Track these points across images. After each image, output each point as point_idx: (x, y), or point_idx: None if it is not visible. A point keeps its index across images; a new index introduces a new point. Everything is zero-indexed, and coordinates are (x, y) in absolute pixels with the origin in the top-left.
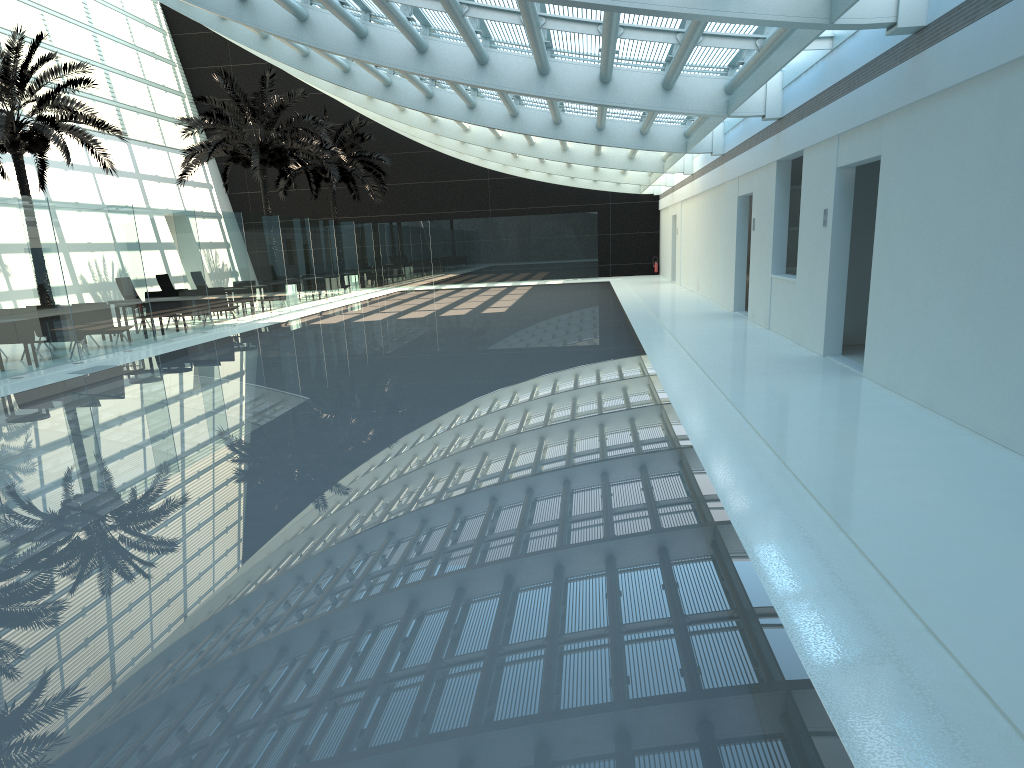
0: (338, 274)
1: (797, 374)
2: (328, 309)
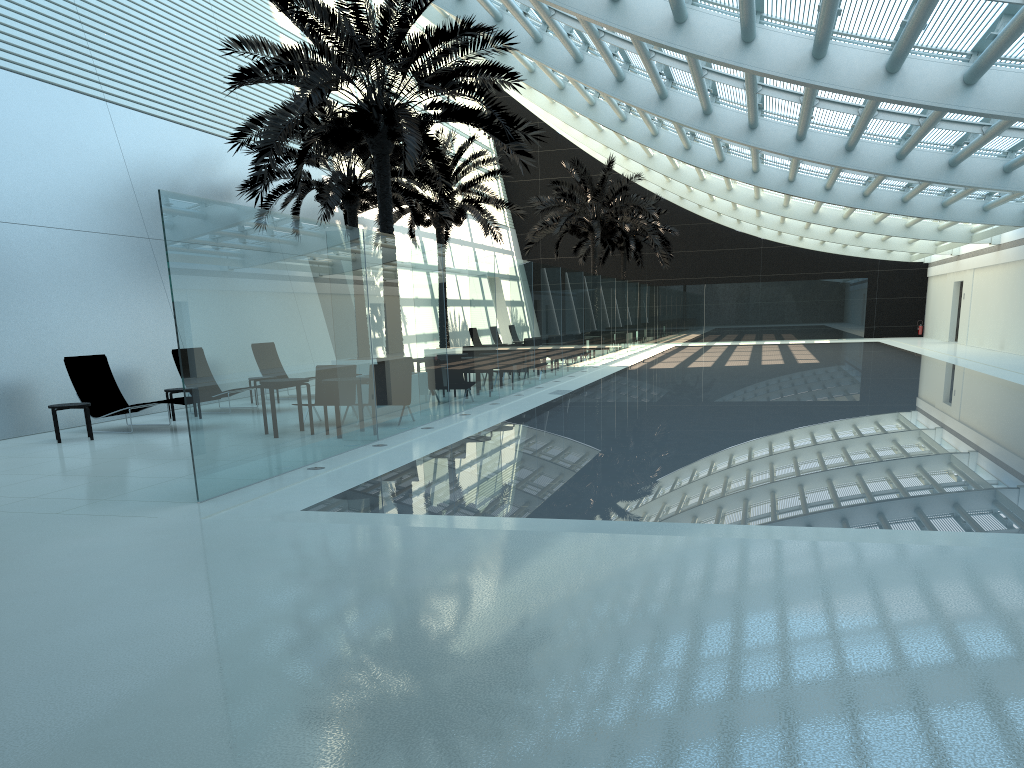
0: (637, 329)
1: None
2: (646, 358)
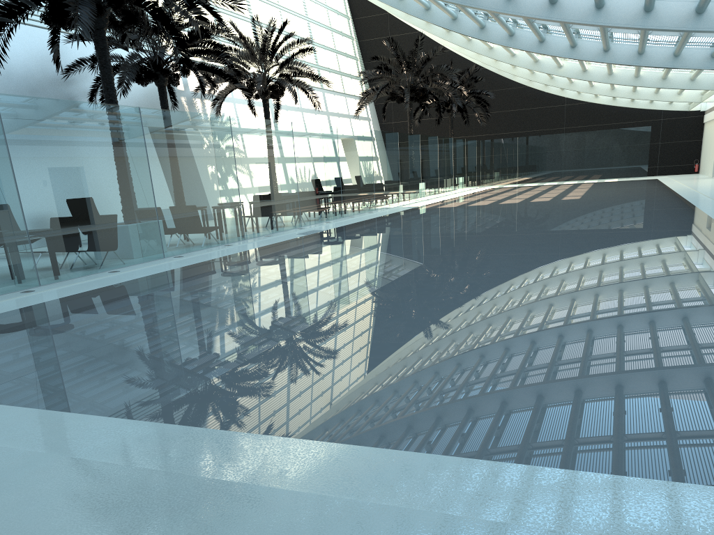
0: (452, 176)
1: None
2: (447, 199)
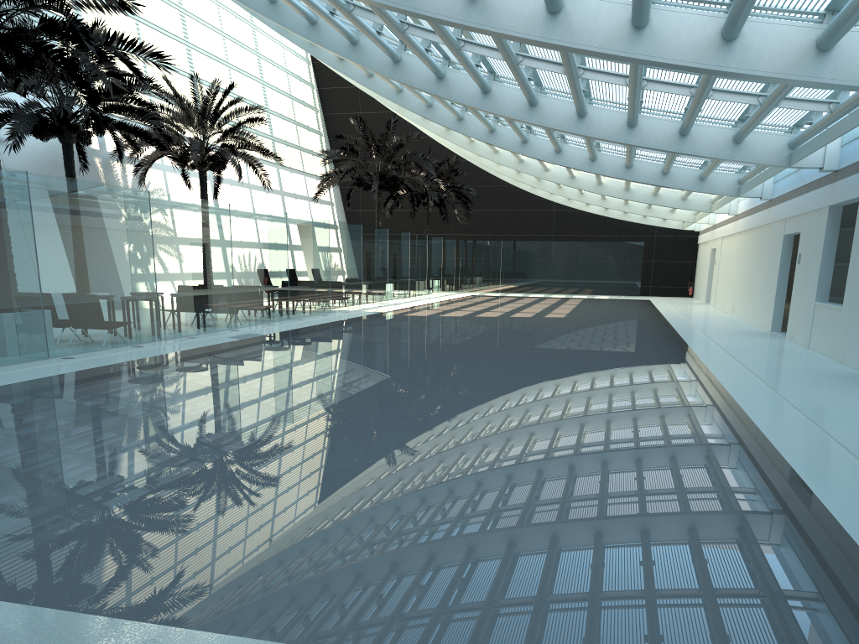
0: (426, 278)
1: (847, 387)
2: (417, 305)
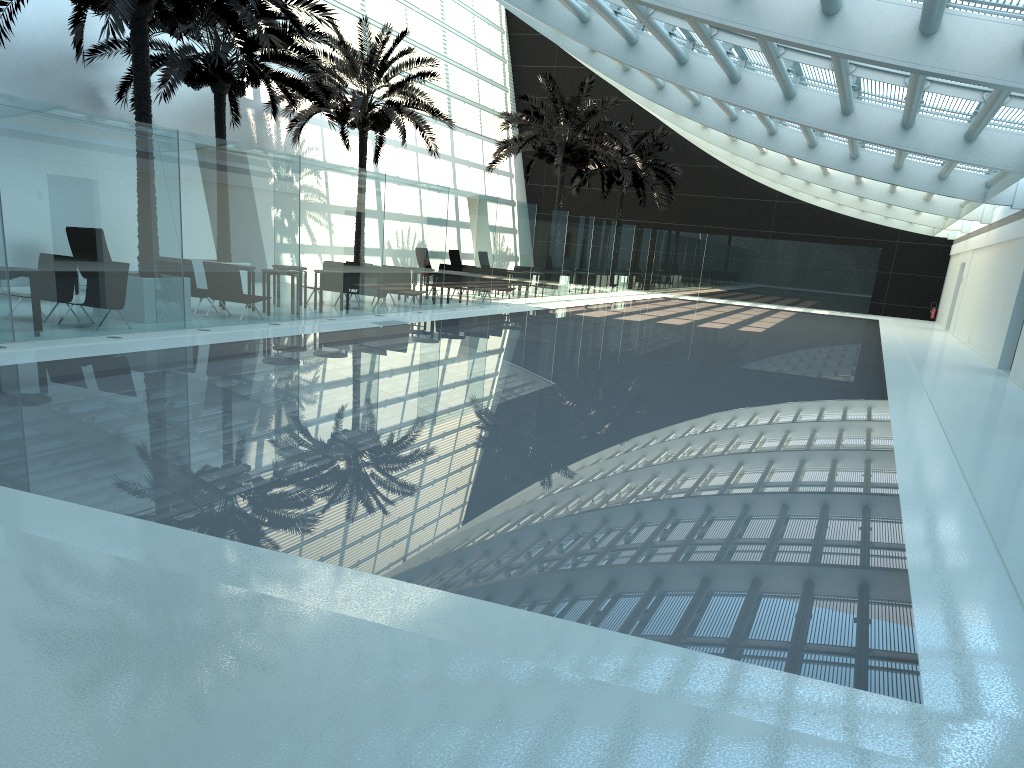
0: (609, 273)
1: None
2: (593, 304)
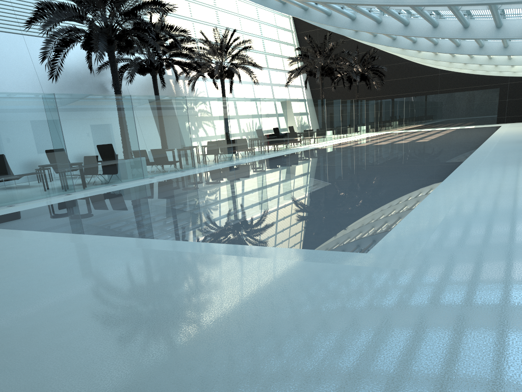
0: (353, 125)
1: None
2: (344, 142)
